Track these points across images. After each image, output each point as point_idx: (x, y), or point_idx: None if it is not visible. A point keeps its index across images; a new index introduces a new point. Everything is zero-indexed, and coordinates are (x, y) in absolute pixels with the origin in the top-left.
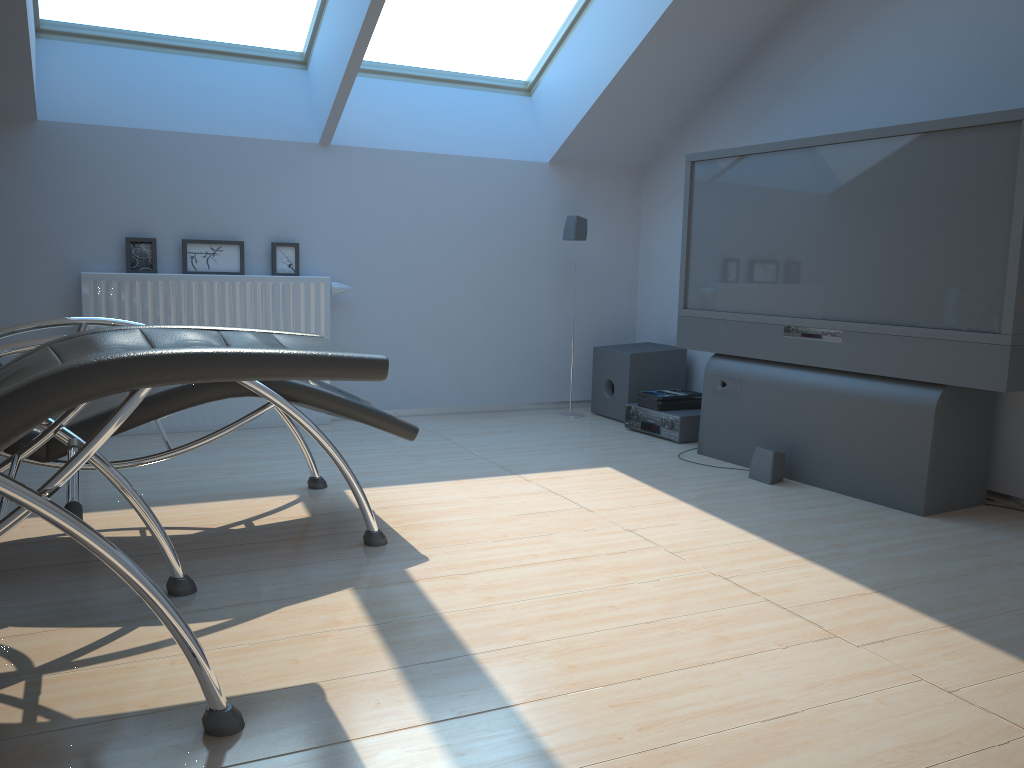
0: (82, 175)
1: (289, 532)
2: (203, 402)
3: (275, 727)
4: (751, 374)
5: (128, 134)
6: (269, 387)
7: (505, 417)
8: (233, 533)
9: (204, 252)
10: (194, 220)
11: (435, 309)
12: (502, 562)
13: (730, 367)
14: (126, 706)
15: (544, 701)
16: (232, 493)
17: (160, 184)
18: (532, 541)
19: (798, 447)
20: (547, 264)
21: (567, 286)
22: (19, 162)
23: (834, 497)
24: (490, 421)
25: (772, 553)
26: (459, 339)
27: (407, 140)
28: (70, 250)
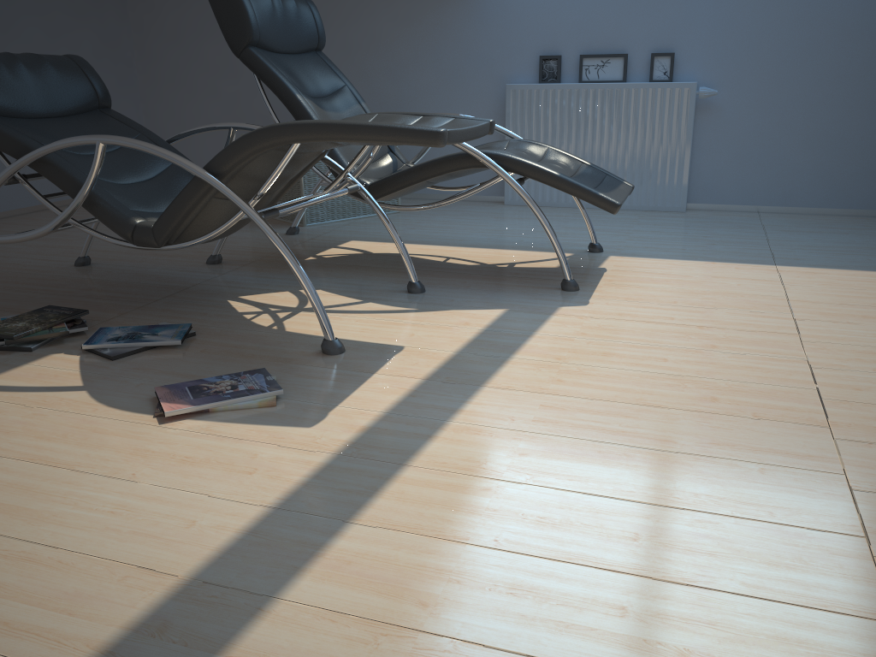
0: (515, 10)
1: (527, 274)
2: (455, 170)
3: (353, 358)
4: None
5: None
6: (498, 162)
7: (864, 222)
8: (493, 268)
9: (595, 65)
10: (591, 38)
11: (806, 111)
12: (636, 317)
13: None
14: (311, 332)
15: (505, 390)
16: (532, 247)
17: (568, 11)
18: (689, 310)
19: None
20: None
21: None
22: (476, 4)
23: None
24: (840, 224)
25: None
26: (830, 142)
27: None
28: (504, 68)
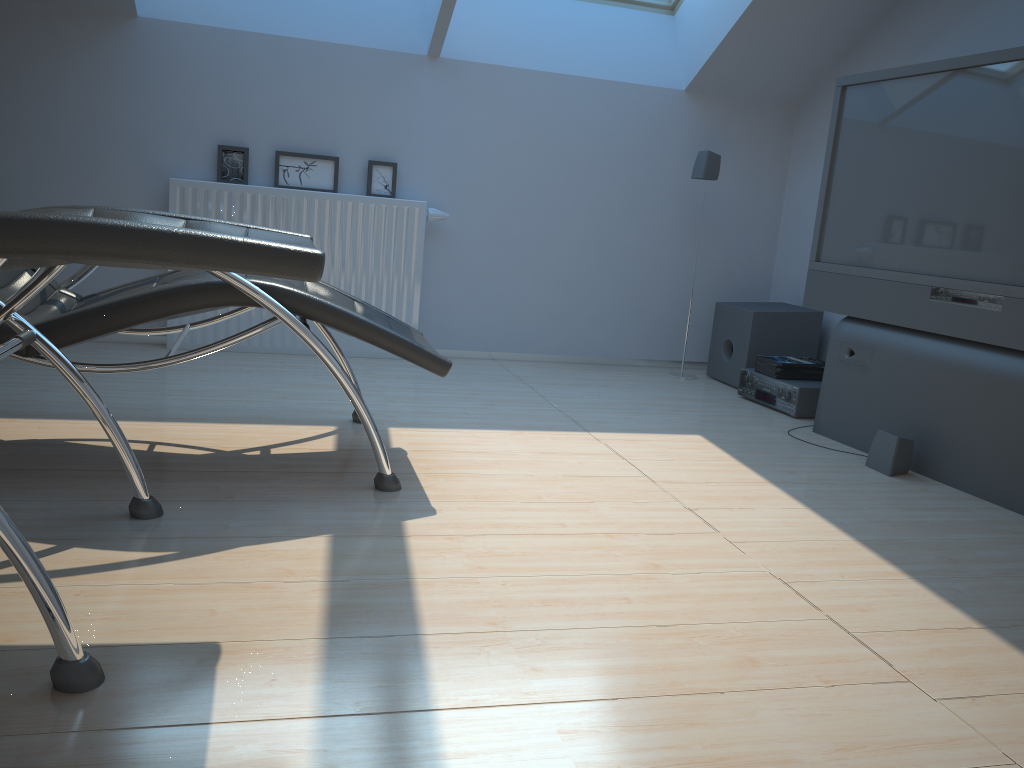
0: (179, 77)
1: (302, 465)
2: (200, 308)
3: (135, 691)
4: (885, 343)
5: (227, 36)
6: (276, 298)
7: (607, 371)
8: (242, 459)
9: (297, 166)
10: (290, 131)
11: (541, 246)
12: (519, 527)
13: (861, 333)
14: None
15: (477, 710)
16: (270, 418)
17: (257, 91)
18: (567, 508)
19: (932, 435)
20: (673, 206)
21: (694, 232)
22: (117, 60)
23: (968, 500)
24: (588, 373)
25: (860, 559)
26: (565, 281)
27: (525, 57)
28: (163, 155)
